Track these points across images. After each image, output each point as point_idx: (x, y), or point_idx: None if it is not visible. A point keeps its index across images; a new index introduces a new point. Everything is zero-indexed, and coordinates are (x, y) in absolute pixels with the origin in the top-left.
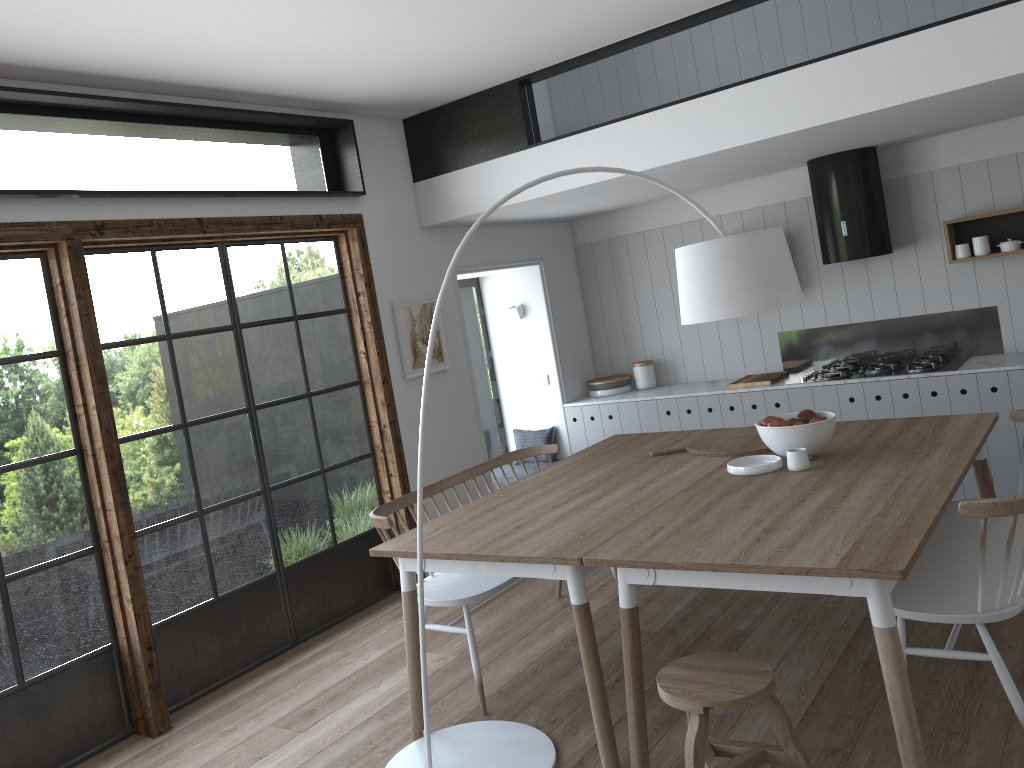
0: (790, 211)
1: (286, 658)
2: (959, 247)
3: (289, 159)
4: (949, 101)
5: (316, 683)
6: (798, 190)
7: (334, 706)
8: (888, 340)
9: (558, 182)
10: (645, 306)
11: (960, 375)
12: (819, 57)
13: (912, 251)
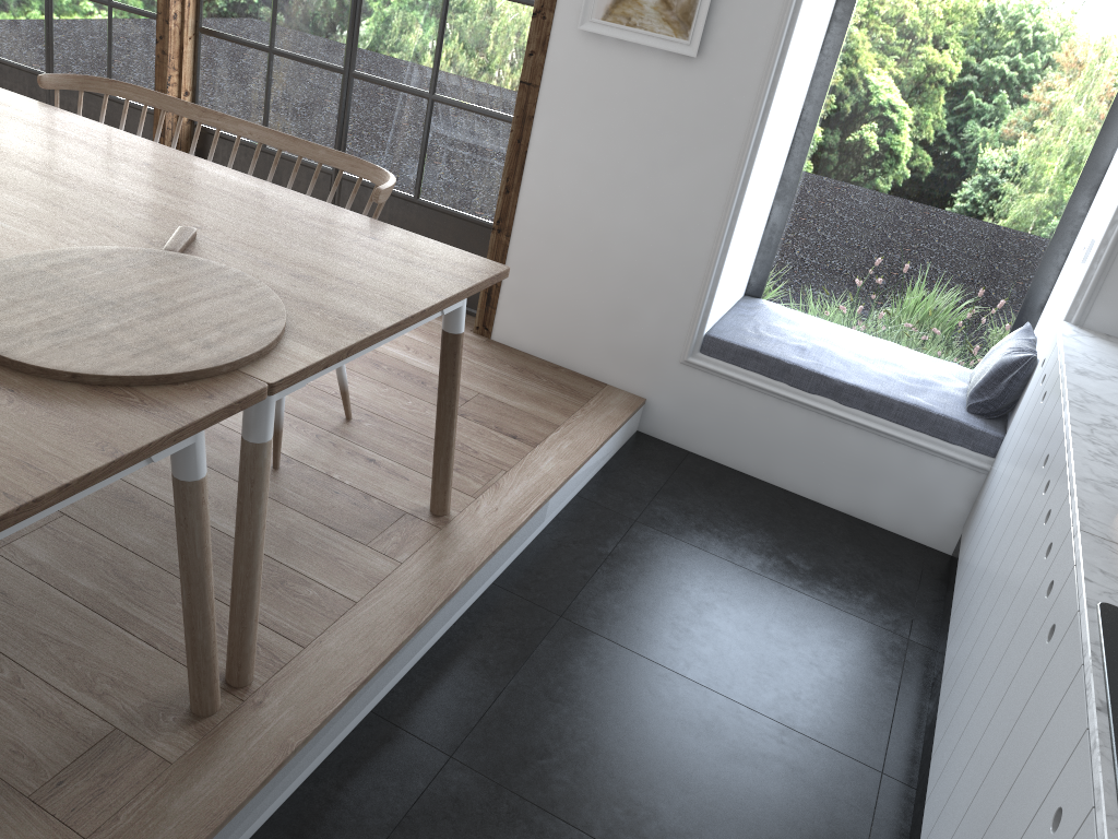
0: None
1: None
2: None
3: None
4: None
5: None
6: None
7: None
8: None
9: None
10: None
11: None
12: None
13: None
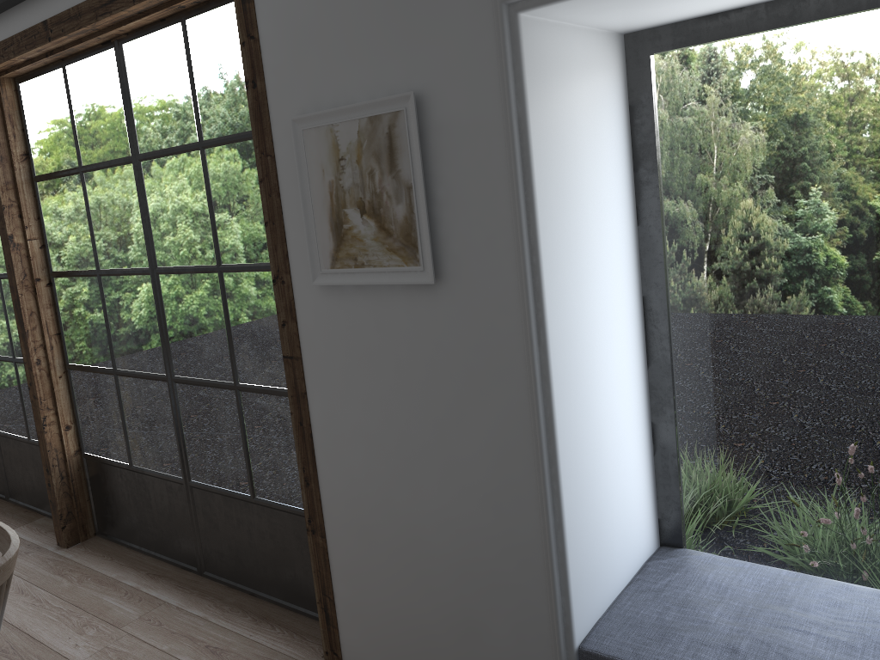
0: None
1: (168, 578)
2: None
3: None
4: None
5: (51, 617)
6: None
7: None
8: None
9: None
10: None
11: None
12: None
13: None
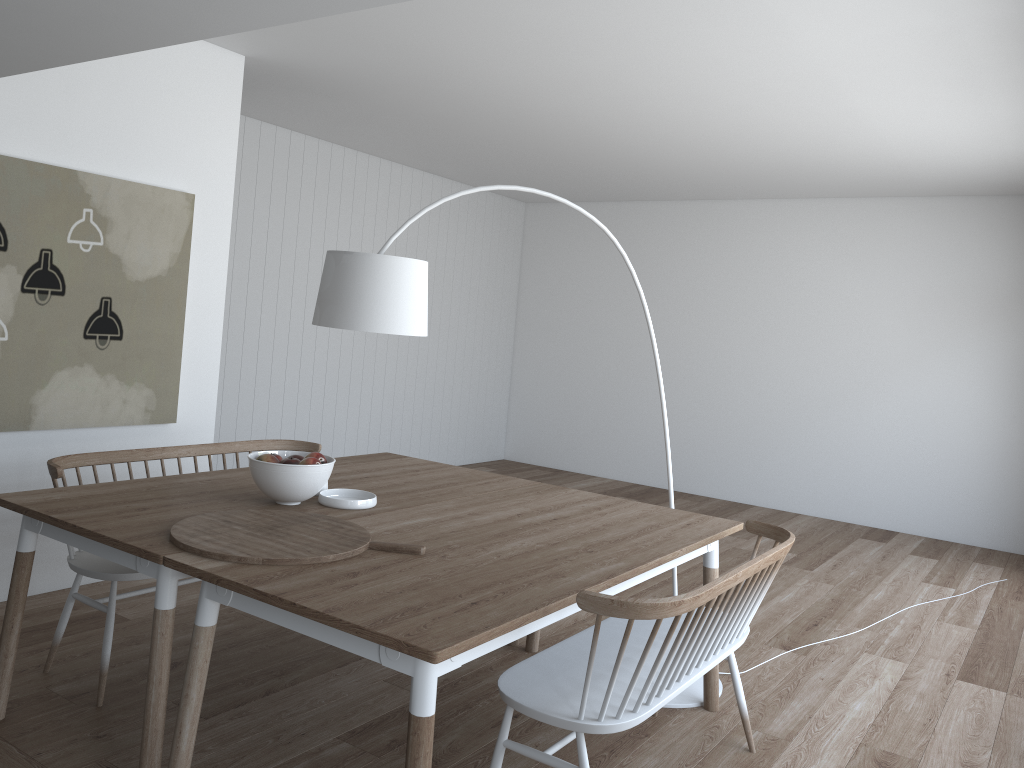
0: None
1: None
2: None
3: None
4: None
5: None
6: None
7: (857, 767)
8: None
9: None
10: None
11: None
12: None
13: None
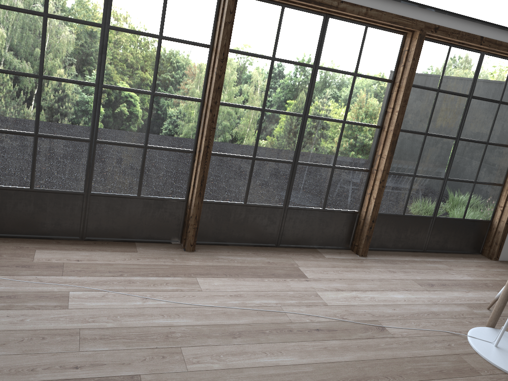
0: None
1: (419, 255)
2: None
3: None
4: None
5: (434, 274)
6: None
7: (443, 288)
8: None
9: None
10: None
11: None
12: None
13: None
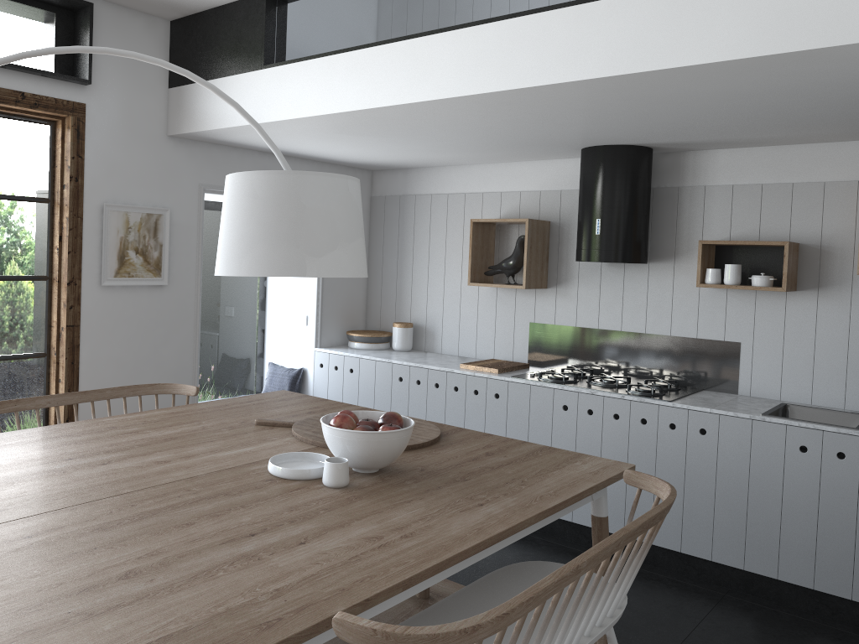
0: (565, 201)
1: None
2: (710, 271)
3: (7, 28)
4: (677, 90)
5: None
6: (577, 181)
7: None
8: (629, 354)
9: (282, 109)
10: (419, 269)
11: (673, 408)
12: (536, 9)
13: (670, 266)
